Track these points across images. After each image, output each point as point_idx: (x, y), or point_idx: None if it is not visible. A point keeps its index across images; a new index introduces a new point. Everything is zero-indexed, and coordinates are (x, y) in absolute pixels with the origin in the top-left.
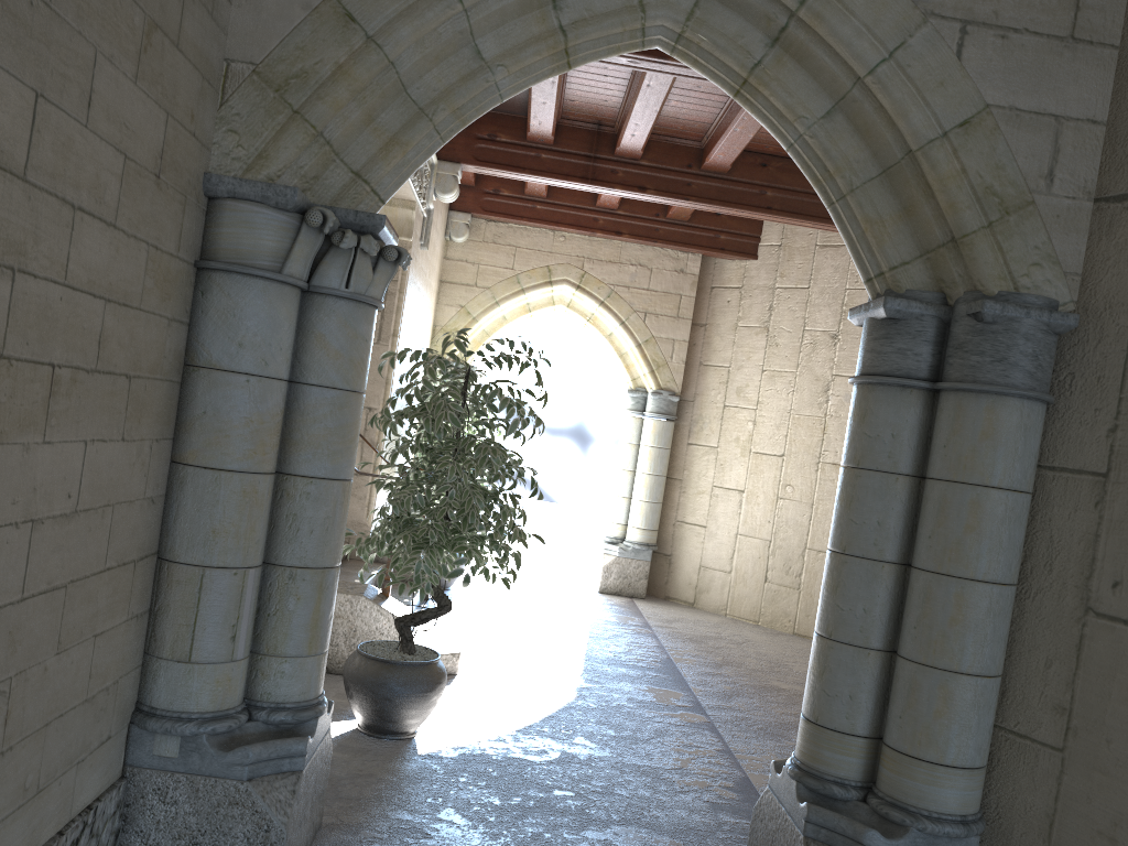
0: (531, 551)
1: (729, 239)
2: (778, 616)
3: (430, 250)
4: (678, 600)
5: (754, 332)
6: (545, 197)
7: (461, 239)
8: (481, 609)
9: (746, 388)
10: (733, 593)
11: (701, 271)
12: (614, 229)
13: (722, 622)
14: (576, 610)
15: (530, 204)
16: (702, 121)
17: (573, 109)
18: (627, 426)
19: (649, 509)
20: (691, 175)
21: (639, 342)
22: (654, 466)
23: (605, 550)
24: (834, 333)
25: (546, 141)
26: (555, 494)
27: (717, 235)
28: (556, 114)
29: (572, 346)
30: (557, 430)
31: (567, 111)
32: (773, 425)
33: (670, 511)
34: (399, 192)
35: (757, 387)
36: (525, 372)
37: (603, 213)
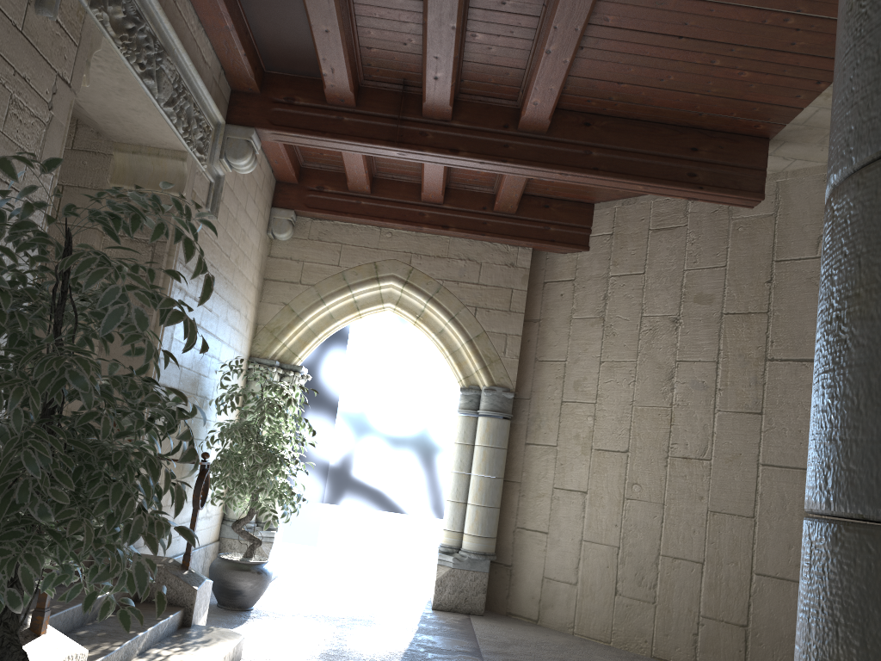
0: (377, 563)
1: (559, 231)
2: (632, 635)
3: (234, 232)
4: (520, 617)
5: (589, 323)
6: (370, 193)
7: (283, 235)
8: (273, 636)
9: (584, 381)
10: (580, 608)
11: (533, 268)
12: (440, 223)
13: (568, 644)
14: (396, 633)
15: (354, 200)
16: (514, 66)
17: (373, 63)
18: (461, 426)
19: (485, 514)
20: (507, 136)
21: (470, 337)
22: (490, 467)
23: (439, 561)
24: (675, 316)
25: (348, 102)
26: (399, 503)
27: (547, 227)
28: (347, 53)
29: (414, 356)
30: (401, 439)
31: (368, 67)
32: (615, 419)
33: (509, 517)
34: (161, 135)
35: (595, 379)
36: (369, 382)
37: (429, 207)
